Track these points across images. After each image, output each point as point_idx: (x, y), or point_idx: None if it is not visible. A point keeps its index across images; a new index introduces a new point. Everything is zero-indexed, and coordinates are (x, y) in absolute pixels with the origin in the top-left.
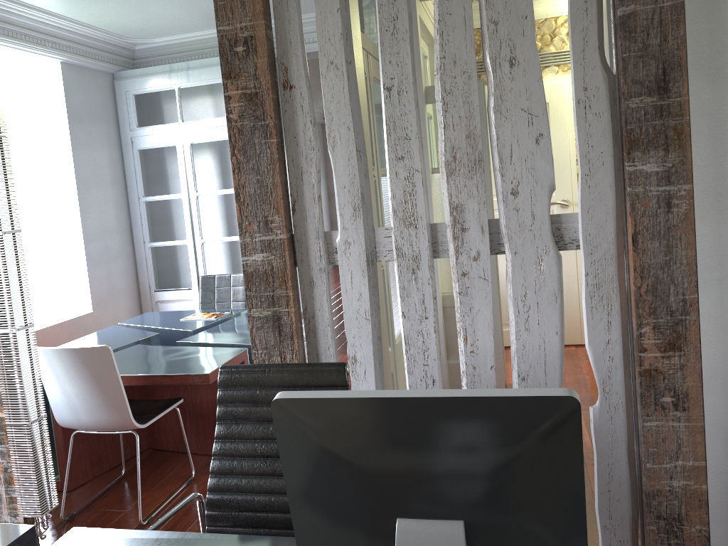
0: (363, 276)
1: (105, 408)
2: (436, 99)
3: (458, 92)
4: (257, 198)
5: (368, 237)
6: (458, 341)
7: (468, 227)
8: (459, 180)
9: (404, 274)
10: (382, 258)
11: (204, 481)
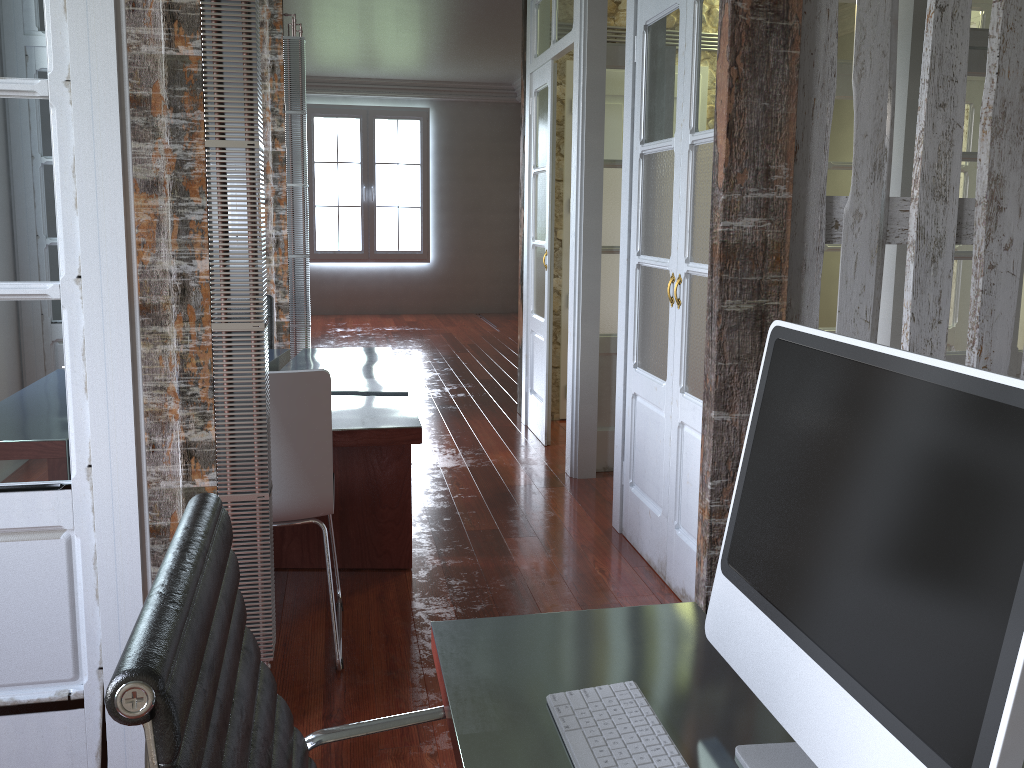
0: (871, 262)
1: (292, 480)
2: (991, 35)
3: (1020, 30)
4: (758, 135)
5: (883, 208)
6: (967, 354)
7: (1004, 207)
8: (1004, 145)
9: (921, 263)
10: (892, 239)
11: (363, 604)
